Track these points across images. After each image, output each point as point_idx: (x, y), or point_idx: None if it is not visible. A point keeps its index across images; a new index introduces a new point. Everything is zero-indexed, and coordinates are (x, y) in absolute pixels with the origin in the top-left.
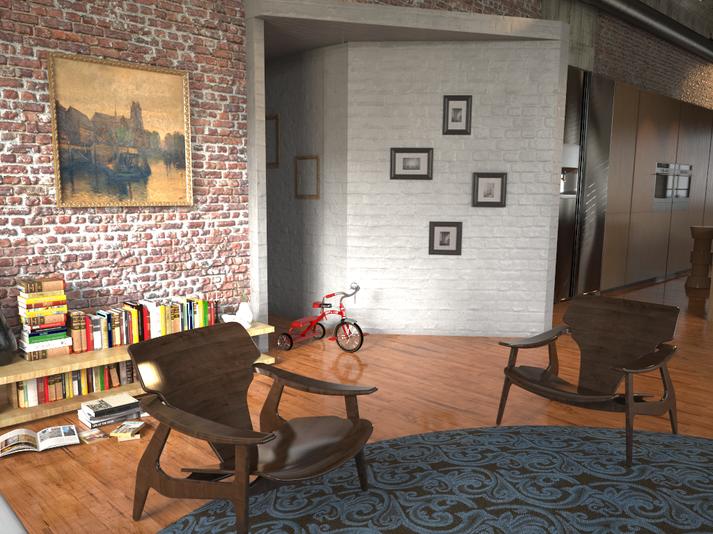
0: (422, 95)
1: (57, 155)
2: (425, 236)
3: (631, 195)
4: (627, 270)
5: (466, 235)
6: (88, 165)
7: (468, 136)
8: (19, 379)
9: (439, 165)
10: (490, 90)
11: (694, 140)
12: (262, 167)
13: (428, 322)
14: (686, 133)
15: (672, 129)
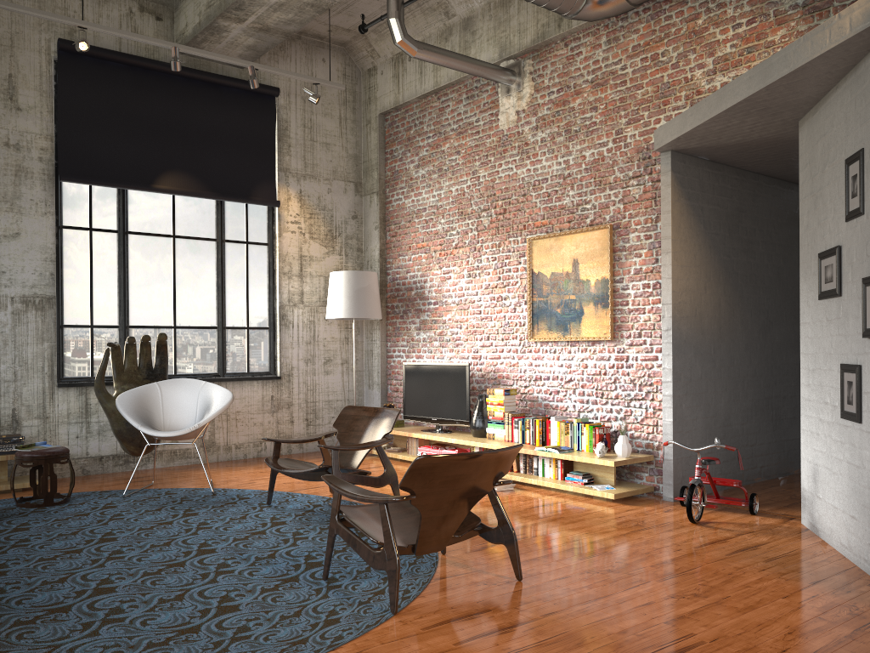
0: (833, 167)
1: (528, 305)
2: (838, 388)
3: None
4: None
5: (864, 388)
6: (546, 311)
7: (863, 217)
8: (459, 442)
9: (845, 272)
10: None
11: None
12: (668, 300)
13: (843, 534)
14: None
15: None
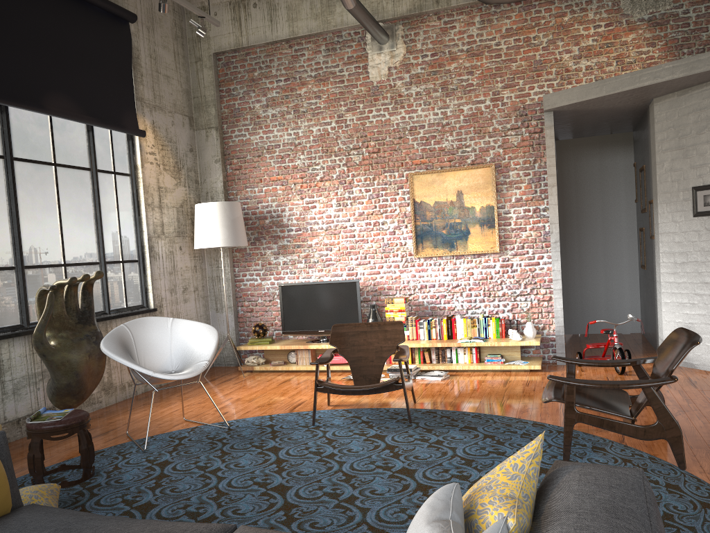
0: None
1: (413, 228)
2: None
3: None
4: None
5: None
6: (430, 232)
7: None
8: None
9: None
10: None
11: None
12: (555, 220)
13: None
14: None
15: None
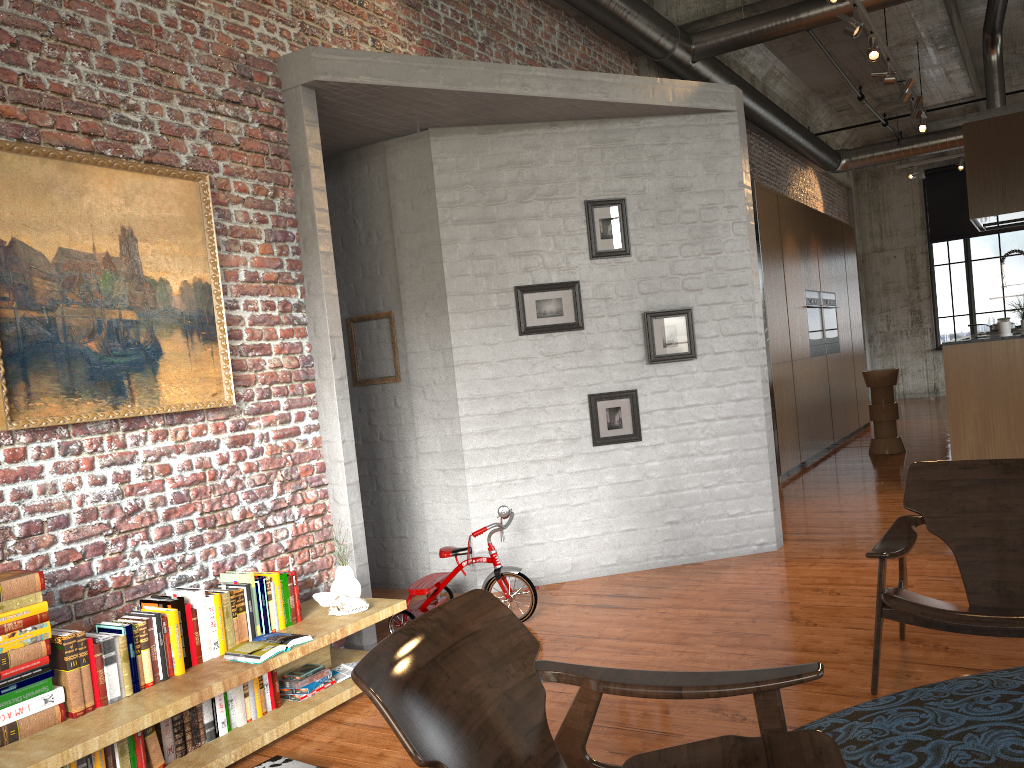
0: (552, 203)
1: None
2: (584, 419)
3: (789, 337)
4: (800, 442)
5: (646, 408)
6: (52, 347)
7: (629, 258)
8: None
9: (591, 307)
10: (650, 187)
11: (831, 260)
12: (337, 331)
13: (606, 555)
14: (824, 251)
15: (812, 246)
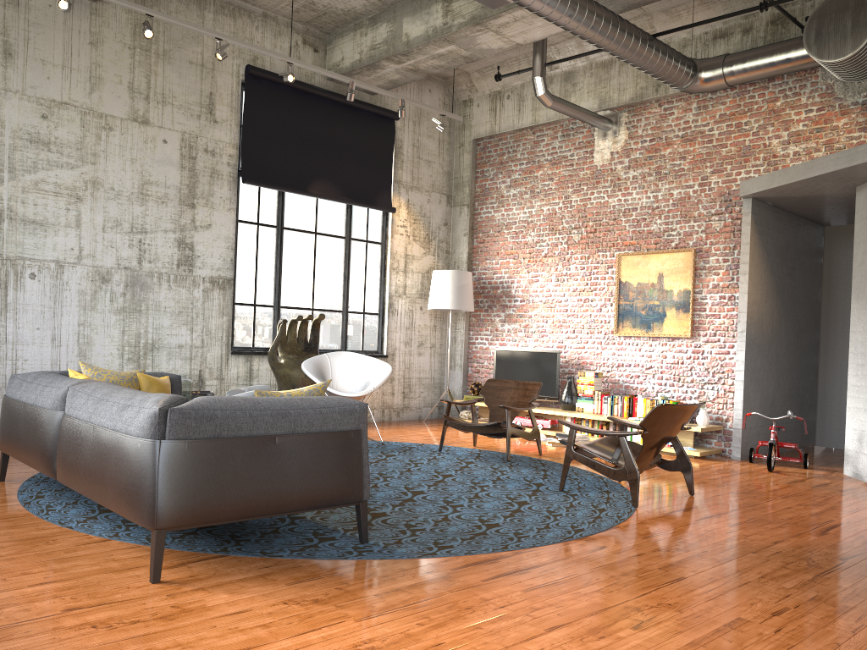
0: None
1: (615, 307)
2: None
3: None
4: None
5: None
6: (631, 312)
7: None
8: (555, 413)
9: None
10: None
11: None
12: (743, 309)
13: None
14: None
15: None
